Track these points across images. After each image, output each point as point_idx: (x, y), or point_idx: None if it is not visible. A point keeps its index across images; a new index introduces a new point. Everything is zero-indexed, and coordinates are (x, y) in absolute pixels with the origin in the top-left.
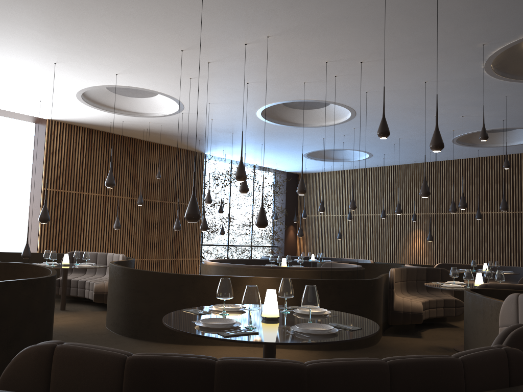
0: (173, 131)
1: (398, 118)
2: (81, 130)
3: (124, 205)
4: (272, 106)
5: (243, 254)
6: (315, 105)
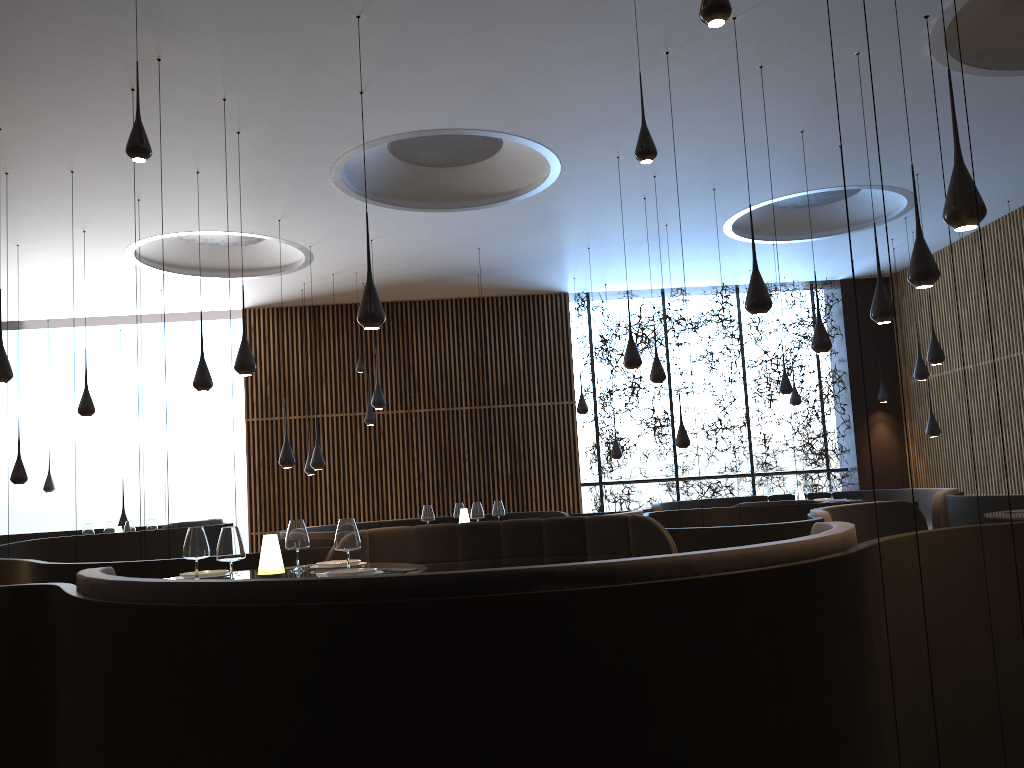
0: (403, 275)
1: (615, 100)
2: (298, 312)
3: (394, 427)
4: (408, 180)
5: (730, 496)
6: (475, 143)
